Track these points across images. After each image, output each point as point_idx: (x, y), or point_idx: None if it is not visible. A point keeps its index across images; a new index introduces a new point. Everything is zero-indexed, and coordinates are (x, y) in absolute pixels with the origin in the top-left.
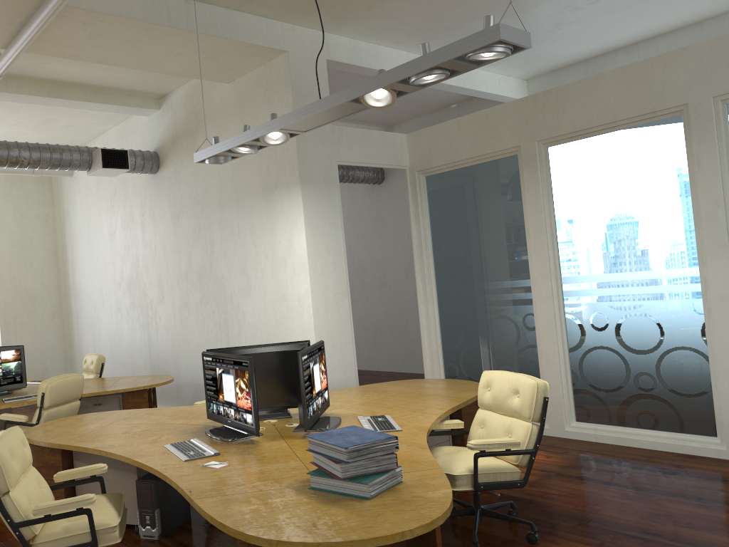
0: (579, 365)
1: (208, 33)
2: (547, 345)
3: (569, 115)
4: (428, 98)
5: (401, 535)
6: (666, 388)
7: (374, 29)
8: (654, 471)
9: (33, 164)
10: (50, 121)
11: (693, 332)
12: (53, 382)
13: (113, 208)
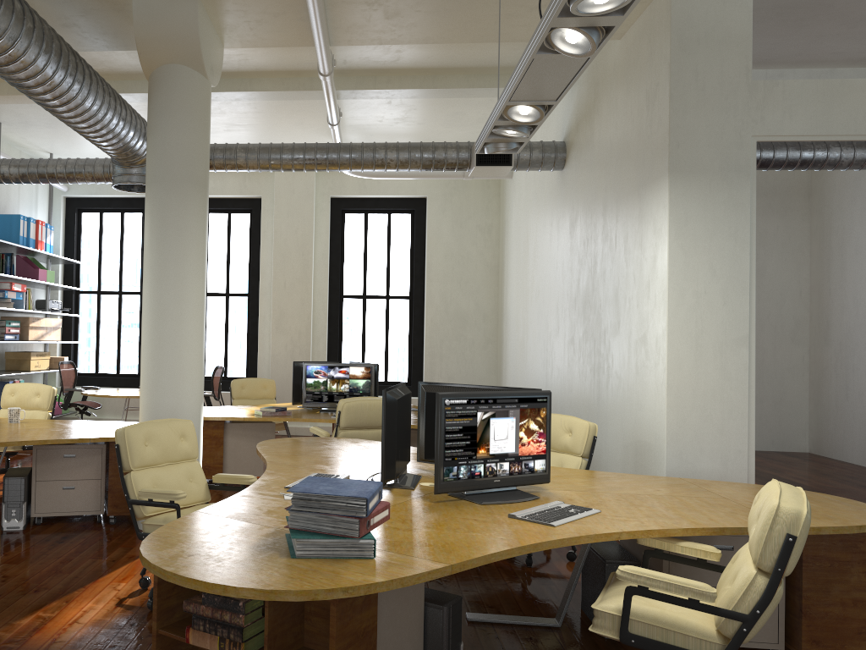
0: None
1: None
2: None
3: None
4: None
5: (223, 589)
6: None
7: None
8: None
9: (401, 166)
10: (457, 115)
11: None
12: (352, 402)
13: (533, 215)
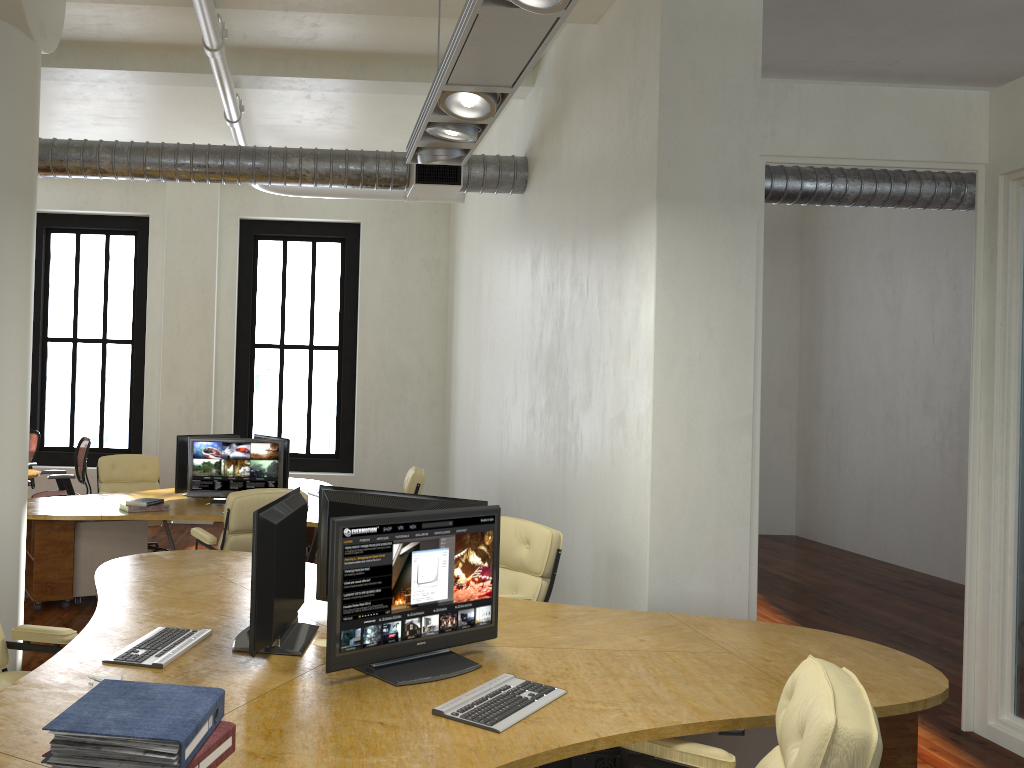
0: None
1: None
2: None
3: None
4: None
5: None
6: None
7: None
8: None
9: (321, 181)
10: (395, 118)
11: None
12: (245, 497)
13: (488, 250)
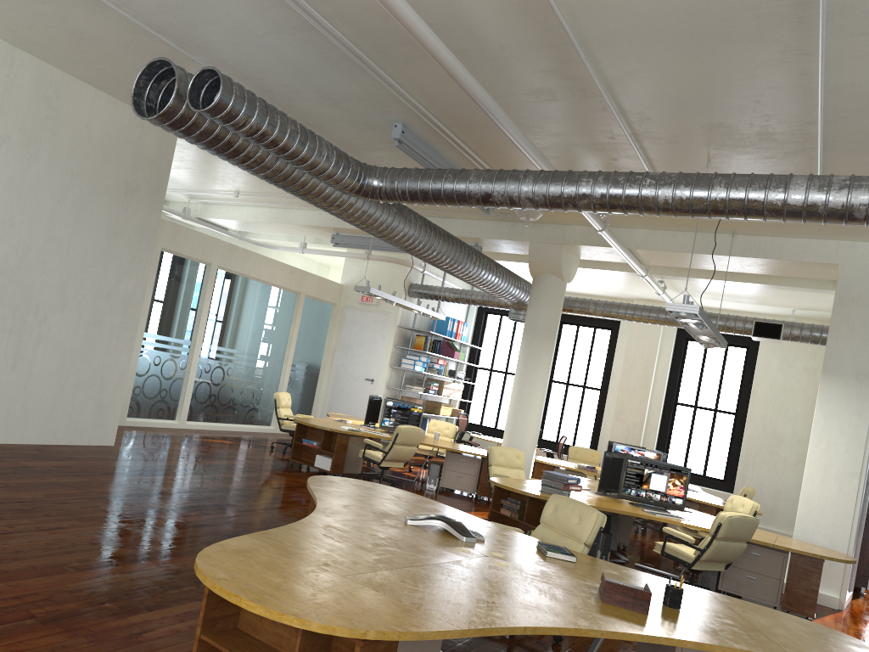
0: None
1: (748, 256)
2: None
3: None
4: None
5: (512, 489)
6: None
7: None
8: None
9: None
10: (766, 291)
11: None
12: None
13: None
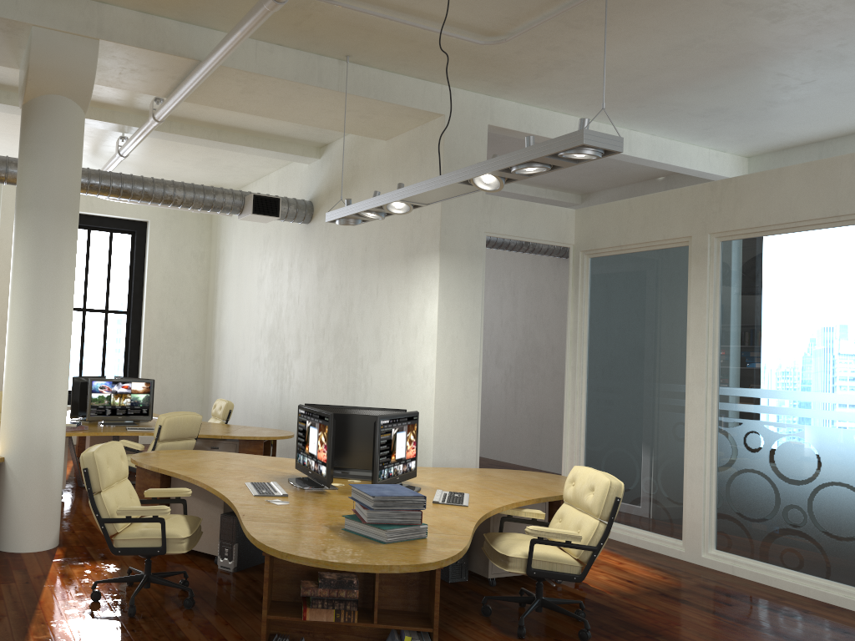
0: (726, 487)
1: (359, 95)
2: (694, 460)
3: (746, 209)
4: (626, 168)
5: (389, 568)
6: (816, 526)
7: (546, 96)
8: (773, 610)
9: (186, 204)
10: (212, 160)
11: (853, 468)
12: (171, 417)
13: (265, 254)
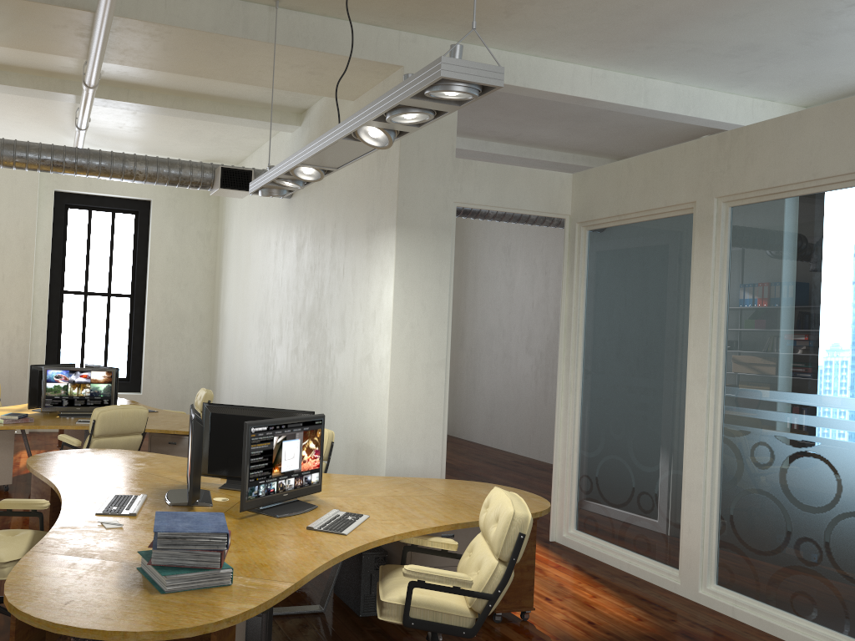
0: (729, 510)
1: (295, 46)
2: (692, 475)
3: (759, 166)
4: (659, 126)
5: (123, 635)
6: (834, 567)
7: (529, 39)
8: None
9: (149, 179)
10: (195, 132)
11: None
12: (107, 411)
13: (257, 232)
